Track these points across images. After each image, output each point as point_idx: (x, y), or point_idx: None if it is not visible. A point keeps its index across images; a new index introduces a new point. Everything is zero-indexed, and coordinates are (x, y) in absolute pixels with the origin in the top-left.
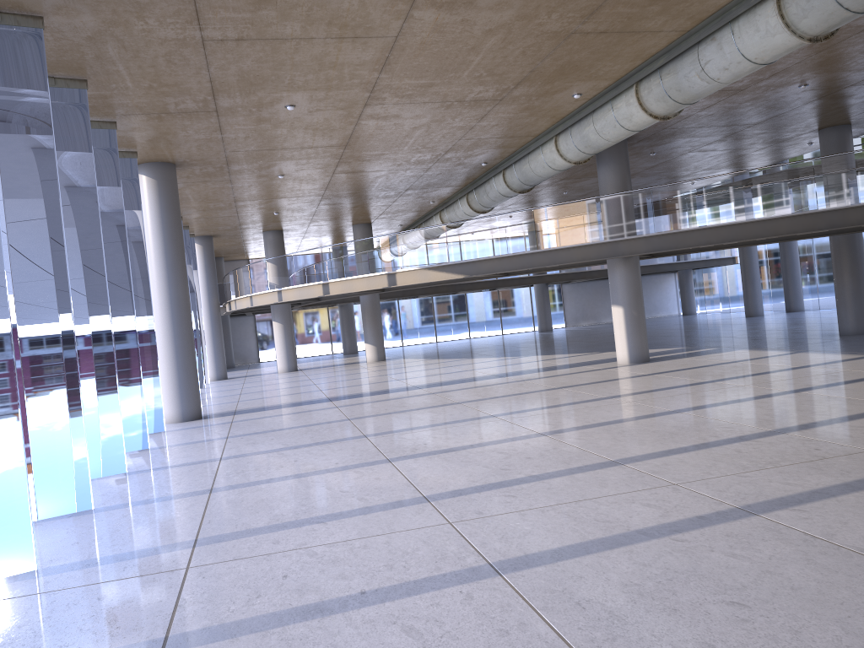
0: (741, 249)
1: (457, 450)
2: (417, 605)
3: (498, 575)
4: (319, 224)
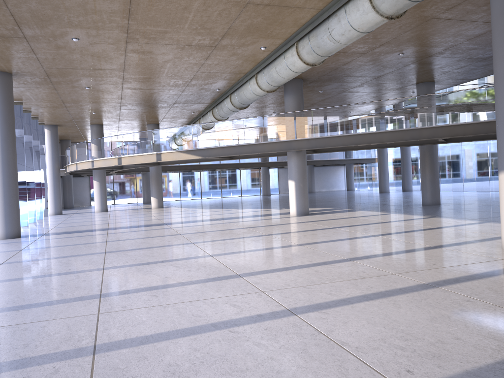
0: (378, 153)
1: (151, 263)
2: (13, 377)
3: (92, 354)
4: (125, 122)
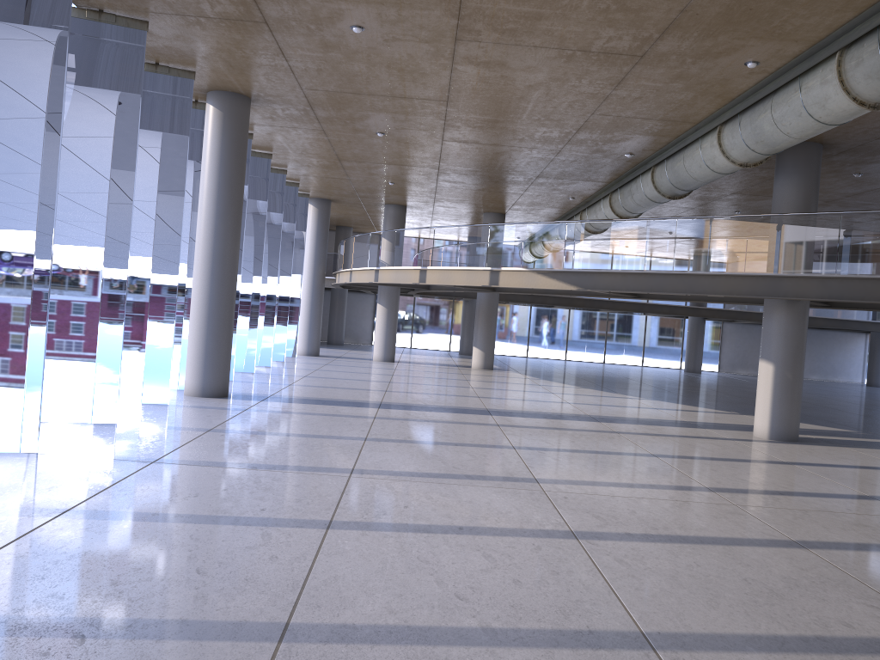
0: None
1: (434, 531)
2: None
3: None
4: (445, 205)
